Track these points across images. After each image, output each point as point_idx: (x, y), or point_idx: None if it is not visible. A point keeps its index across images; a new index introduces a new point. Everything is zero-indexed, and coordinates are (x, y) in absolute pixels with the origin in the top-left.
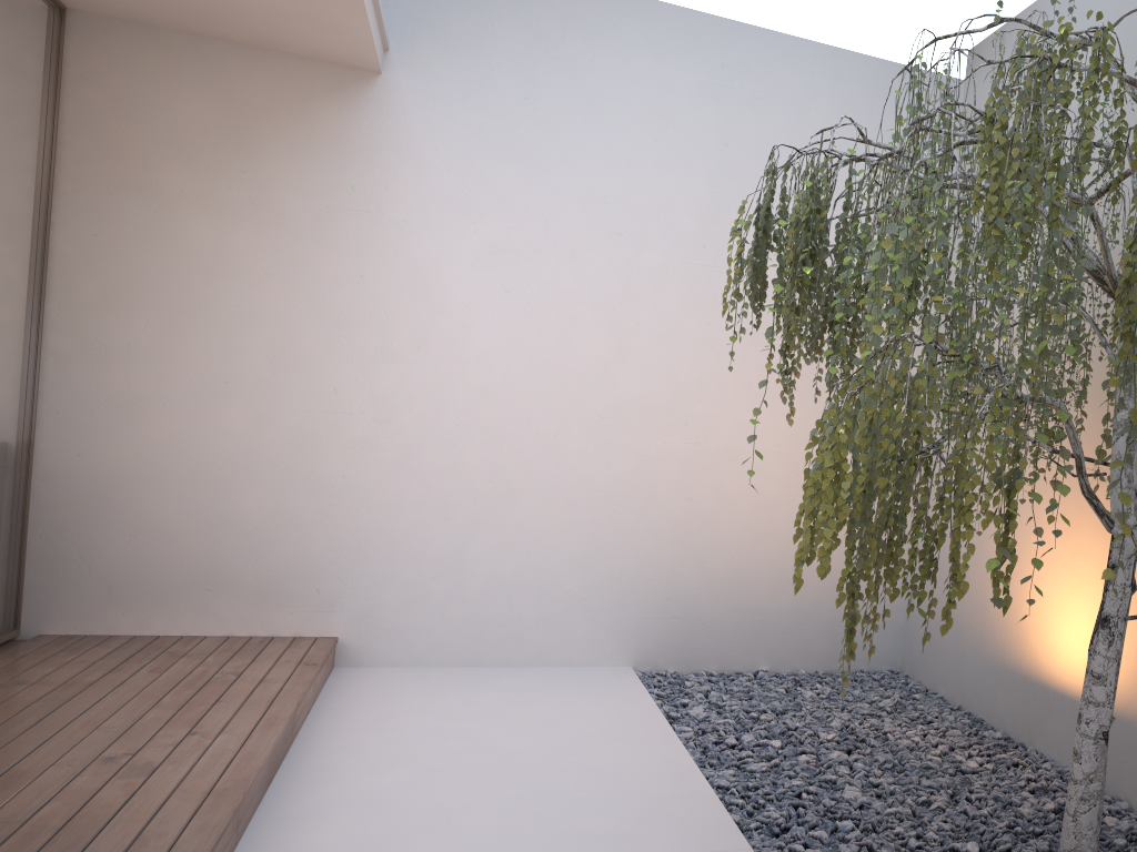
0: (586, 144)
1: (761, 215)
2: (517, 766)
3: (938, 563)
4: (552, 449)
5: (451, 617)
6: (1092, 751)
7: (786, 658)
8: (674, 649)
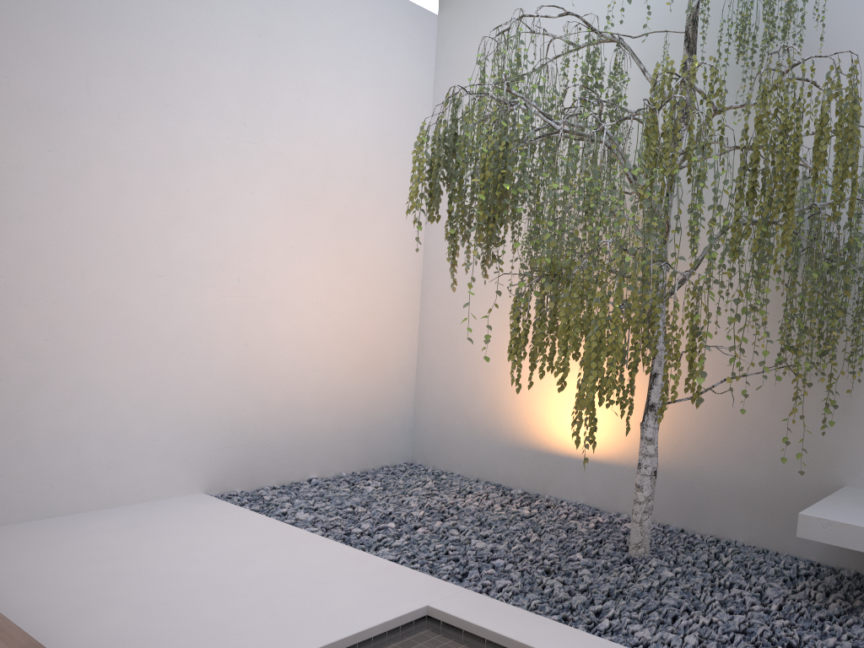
0: (126, 14)
1: (451, 138)
2: (220, 582)
3: (445, 380)
4: (112, 306)
5: (14, 475)
6: (649, 483)
7: (330, 465)
8: (240, 472)
